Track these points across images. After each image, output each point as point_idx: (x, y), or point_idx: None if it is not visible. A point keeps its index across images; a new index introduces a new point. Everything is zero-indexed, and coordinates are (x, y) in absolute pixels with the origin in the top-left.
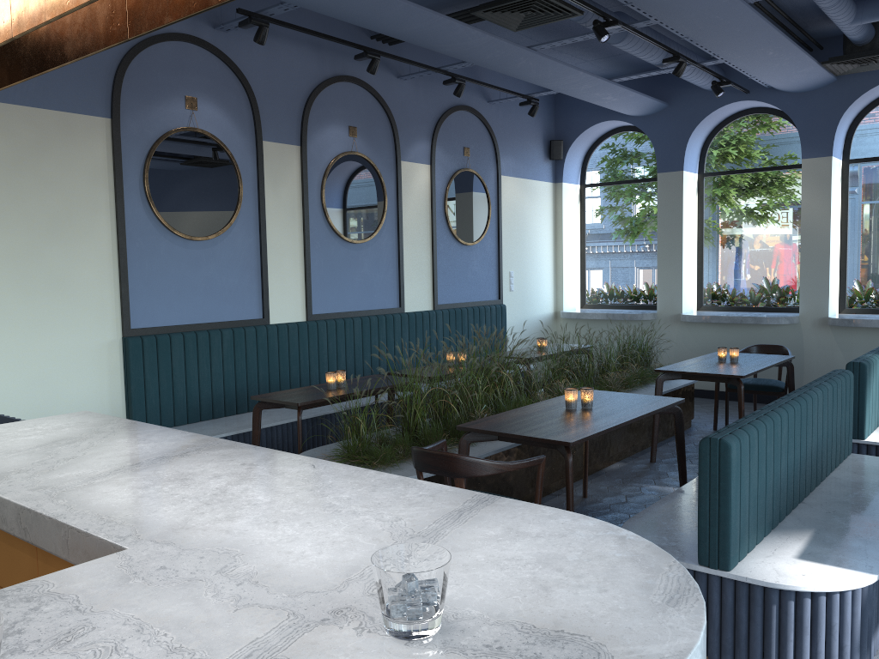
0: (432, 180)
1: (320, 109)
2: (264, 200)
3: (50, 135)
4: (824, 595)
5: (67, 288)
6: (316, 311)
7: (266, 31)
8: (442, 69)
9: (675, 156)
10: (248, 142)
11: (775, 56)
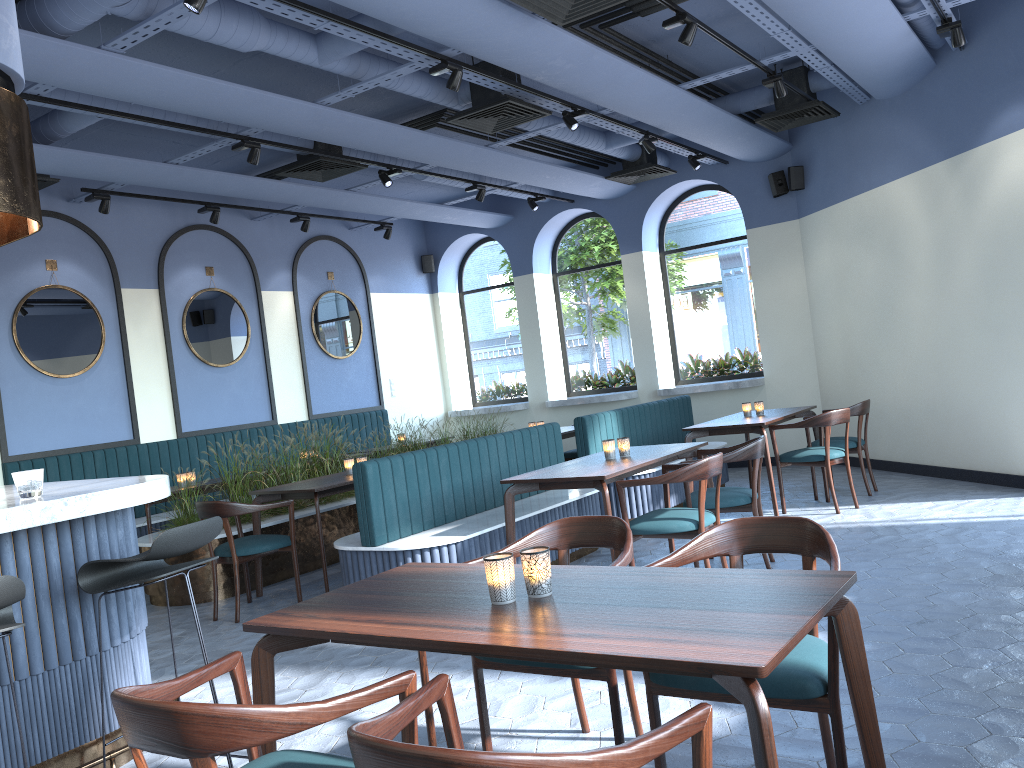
0: (295, 304)
1: (175, 255)
2: (127, 338)
3: None
4: (427, 550)
5: None
6: (186, 429)
7: (108, 203)
8: (286, 211)
9: (525, 261)
10: (107, 290)
11: (554, 178)
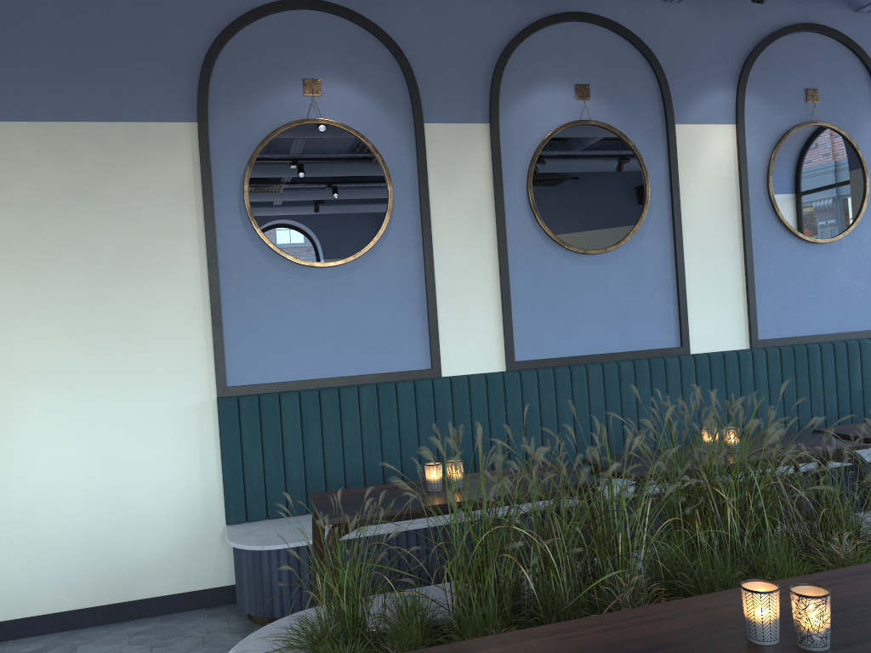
0: (738, 147)
1: (523, 67)
2: (428, 204)
3: (117, 152)
4: None
5: (141, 338)
6: (523, 357)
7: None
8: None
9: None
10: (402, 127)
11: None
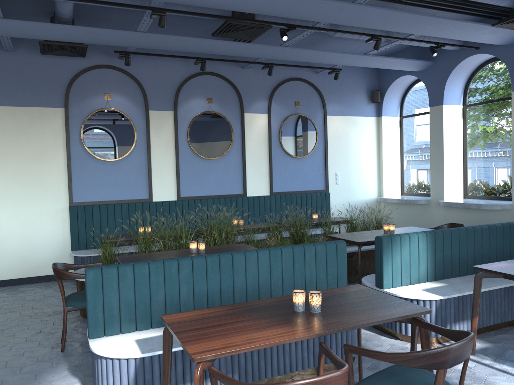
0: (268, 122)
1: (187, 91)
2: (150, 139)
3: (34, 118)
4: (109, 358)
5: (42, 184)
6: (184, 195)
7: (128, 59)
8: (256, 62)
9: (439, 95)
10: (141, 111)
11: (436, 28)
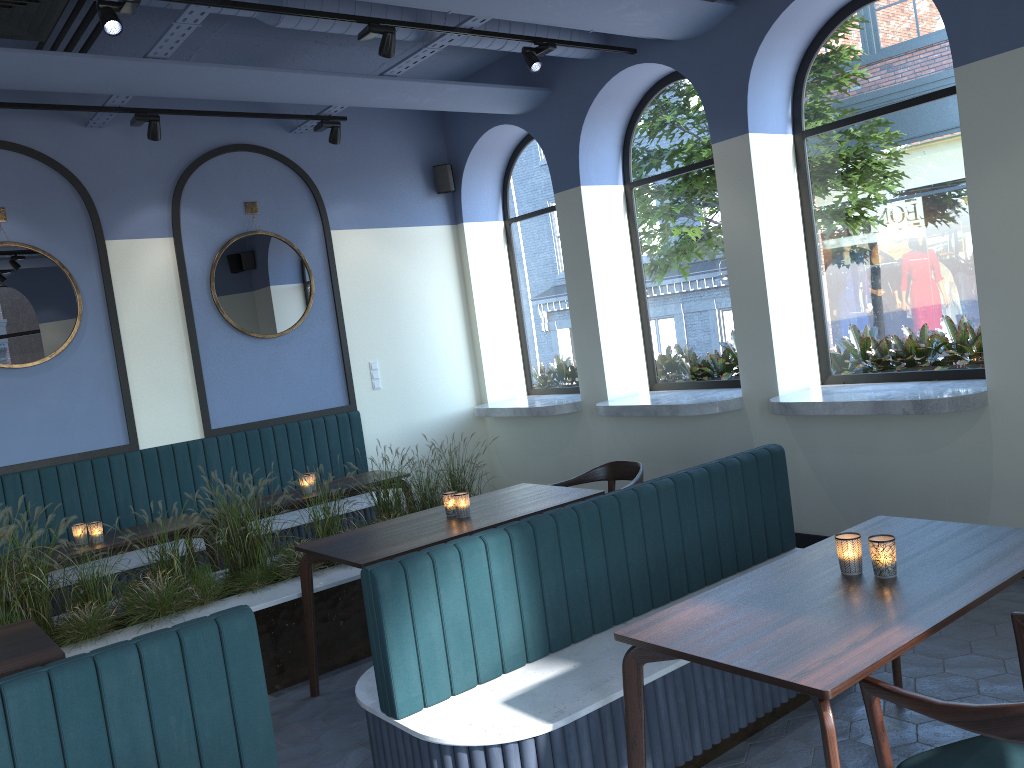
0: (177, 258)
1: None
2: None
3: None
4: None
5: None
6: None
7: None
8: (110, 106)
9: (569, 165)
10: None
11: None
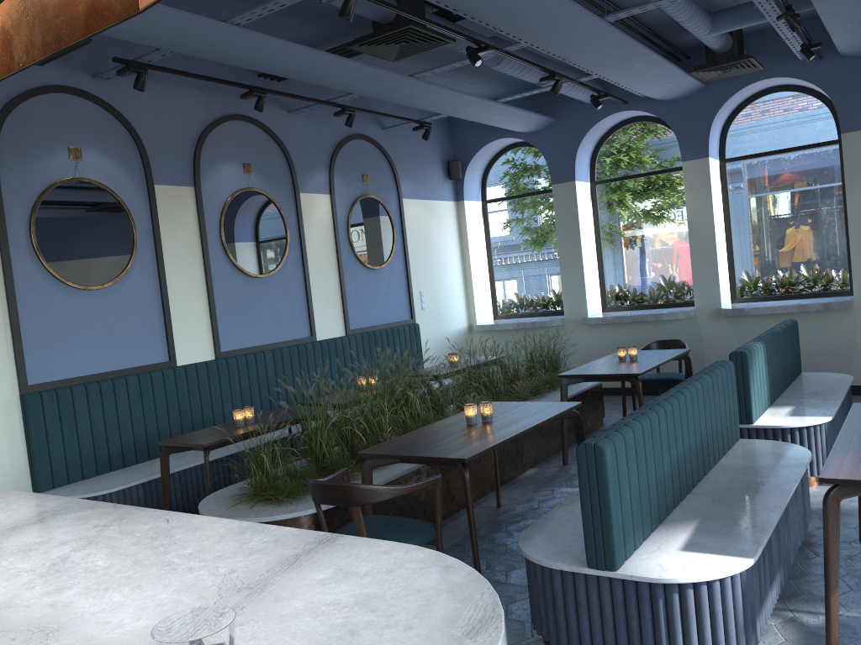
0: (333, 209)
1: (212, 149)
2: (161, 243)
3: None
4: (705, 584)
5: None
6: (225, 349)
7: (145, 77)
8: (331, 102)
9: (567, 167)
10: (139, 187)
11: (643, 68)
